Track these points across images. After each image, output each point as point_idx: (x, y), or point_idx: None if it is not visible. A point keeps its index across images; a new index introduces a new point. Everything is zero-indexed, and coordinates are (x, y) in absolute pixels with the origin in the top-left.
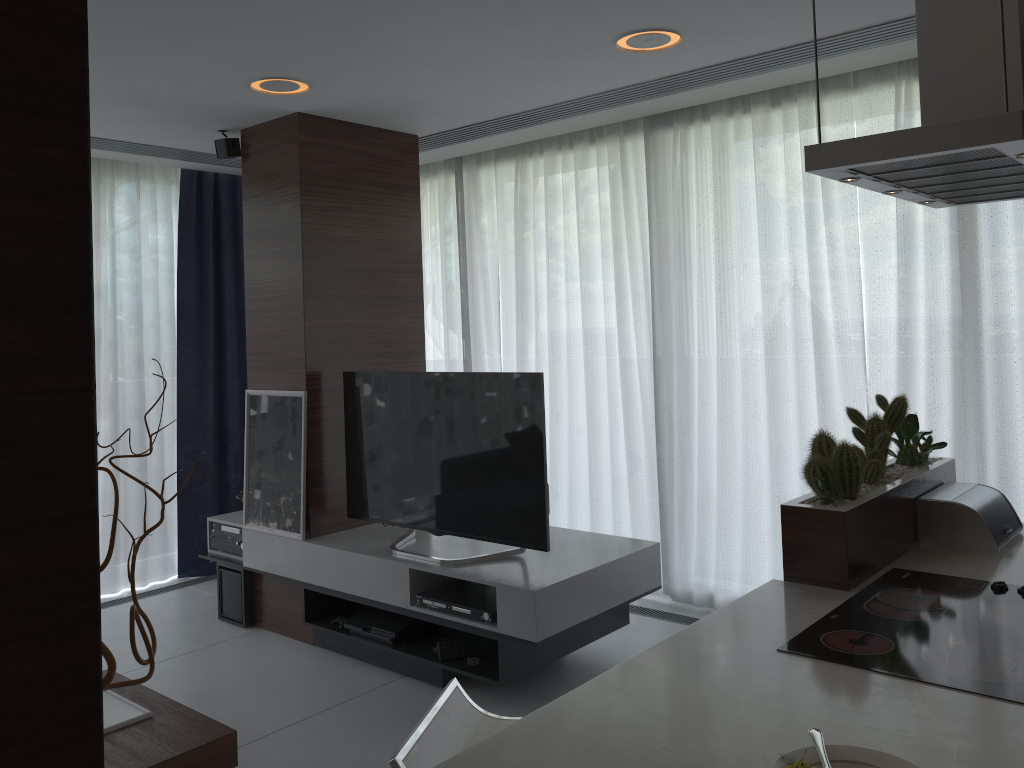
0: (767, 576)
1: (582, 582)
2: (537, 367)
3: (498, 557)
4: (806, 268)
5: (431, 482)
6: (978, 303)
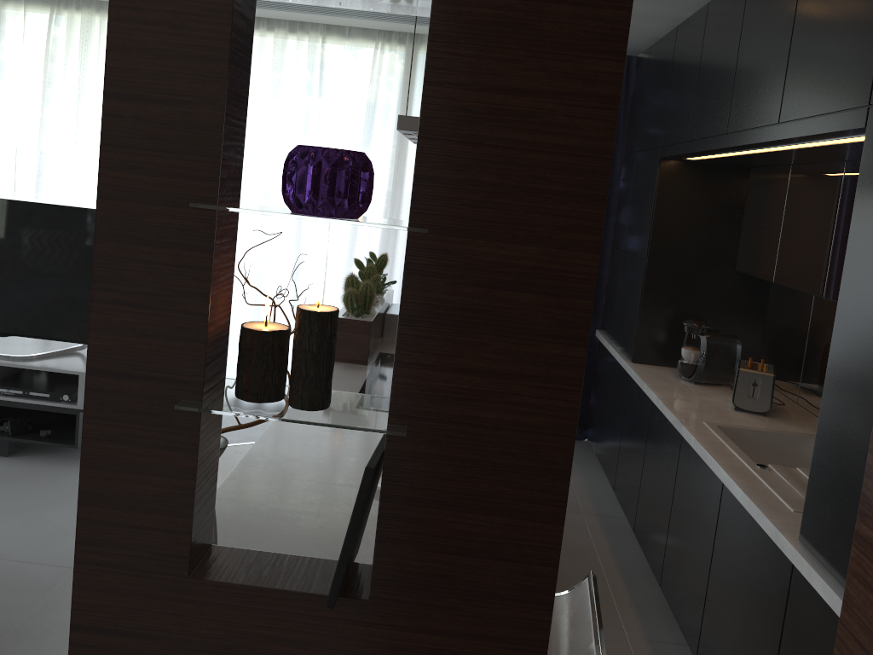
0: None
1: None
2: (55, 195)
3: (63, 353)
4: None
5: None
6: (402, 195)
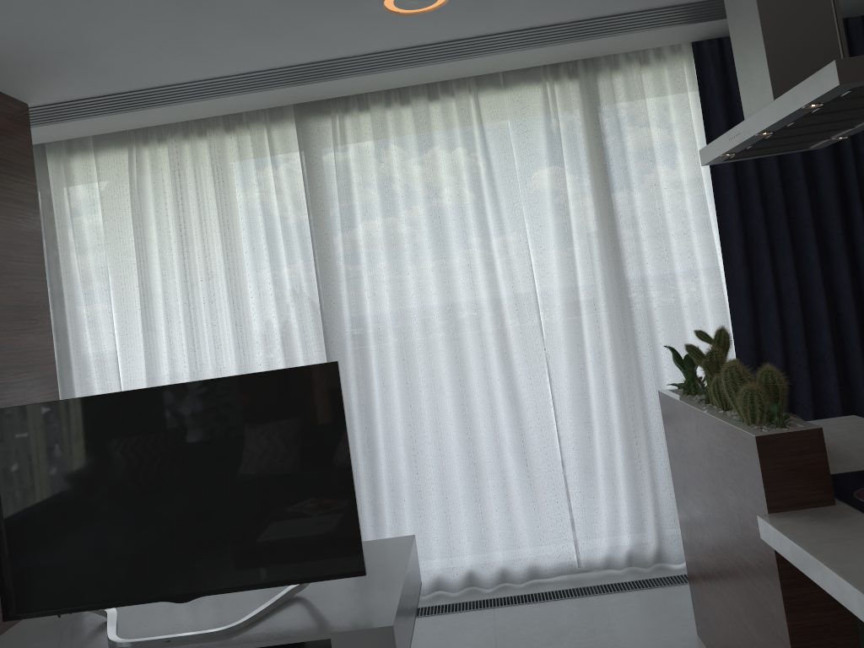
0: (466, 544)
1: (403, 599)
2: (174, 380)
3: (279, 604)
4: (476, 246)
5: (167, 533)
6: (624, 264)
